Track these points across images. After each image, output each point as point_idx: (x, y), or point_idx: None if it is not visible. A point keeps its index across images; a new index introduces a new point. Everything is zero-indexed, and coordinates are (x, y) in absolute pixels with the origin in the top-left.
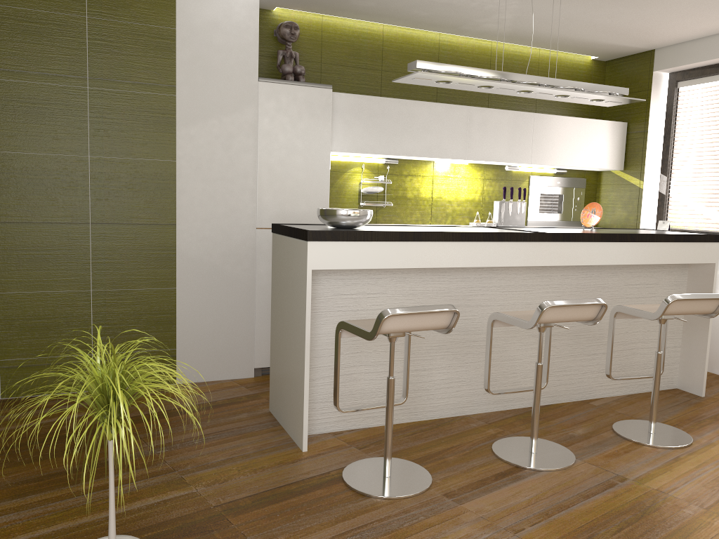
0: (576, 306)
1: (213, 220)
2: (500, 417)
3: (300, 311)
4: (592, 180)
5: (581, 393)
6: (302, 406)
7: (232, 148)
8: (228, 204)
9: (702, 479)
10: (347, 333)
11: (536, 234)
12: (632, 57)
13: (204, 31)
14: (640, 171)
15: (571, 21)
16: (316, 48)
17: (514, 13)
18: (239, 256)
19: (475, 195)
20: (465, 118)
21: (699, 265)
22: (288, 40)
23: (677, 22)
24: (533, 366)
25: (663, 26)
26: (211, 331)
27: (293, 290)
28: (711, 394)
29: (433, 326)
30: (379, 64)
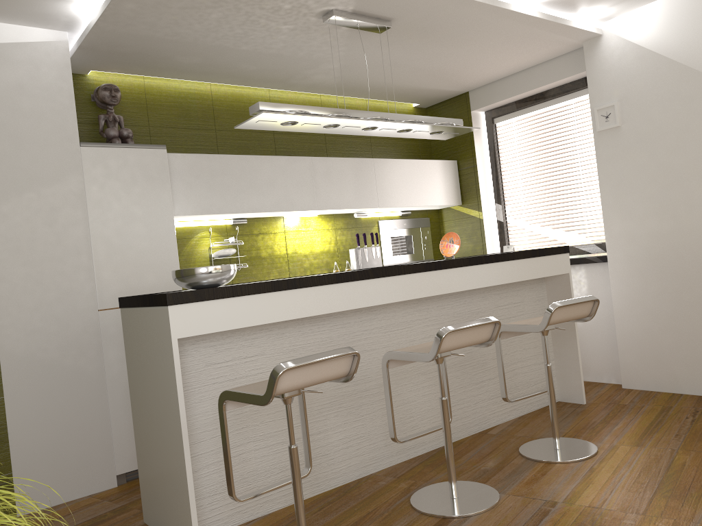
0: (472, 328)
1: (43, 308)
2: (407, 467)
3: (169, 391)
4: (435, 218)
5: (477, 424)
6: (188, 506)
7: (57, 223)
8: (60, 287)
9: (624, 484)
10: (232, 404)
11: (409, 266)
12: (449, 101)
13: (7, 96)
14: (477, 203)
15: (394, 66)
16: (141, 112)
17: (341, 61)
18: (82, 345)
19: (330, 246)
20: (309, 169)
21: (555, 278)
22: (109, 103)
23: (487, 61)
24: (428, 406)
25: (476, 66)
26: (56, 441)
27: (157, 368)
28: (591, 400)
29: (333, 375)
30: (212, 124)
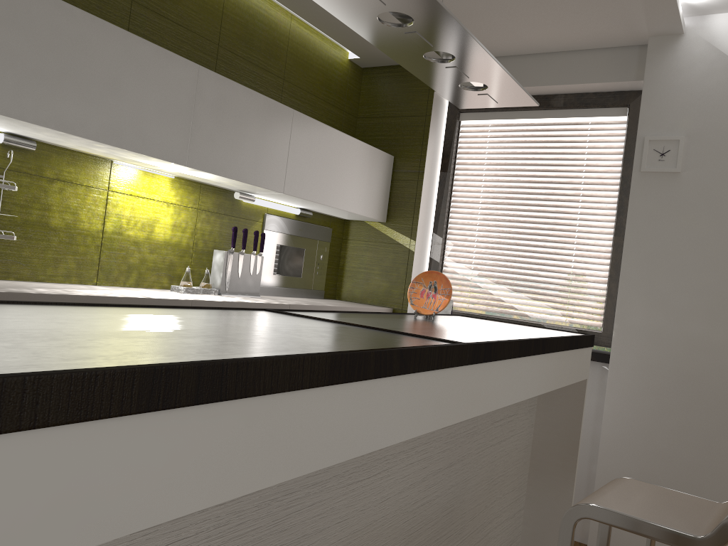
0: None
1: None
2: None
3: None
4: (338, 231)
5: None
6: None
7: None
8: None
9: None
10: None
11: (454, 349)
12: (403, 69)
13: None
14: (412, 226)
15: None
16: None
17: None
18: None
19: (183, 236)
20: (189, 86)
21: None
22: None
23: (514, 14)
24: None
25: (491, 18)
26: None
27: None
28: None
29: None
30: None
